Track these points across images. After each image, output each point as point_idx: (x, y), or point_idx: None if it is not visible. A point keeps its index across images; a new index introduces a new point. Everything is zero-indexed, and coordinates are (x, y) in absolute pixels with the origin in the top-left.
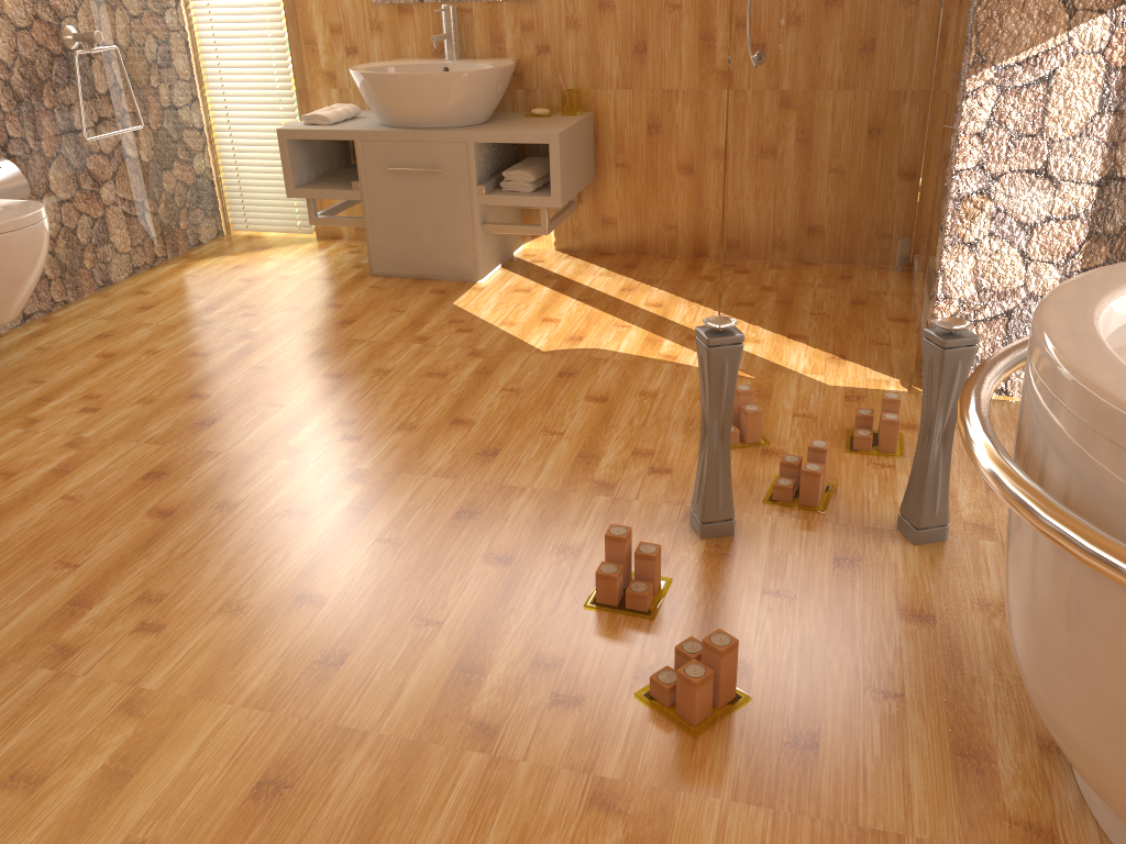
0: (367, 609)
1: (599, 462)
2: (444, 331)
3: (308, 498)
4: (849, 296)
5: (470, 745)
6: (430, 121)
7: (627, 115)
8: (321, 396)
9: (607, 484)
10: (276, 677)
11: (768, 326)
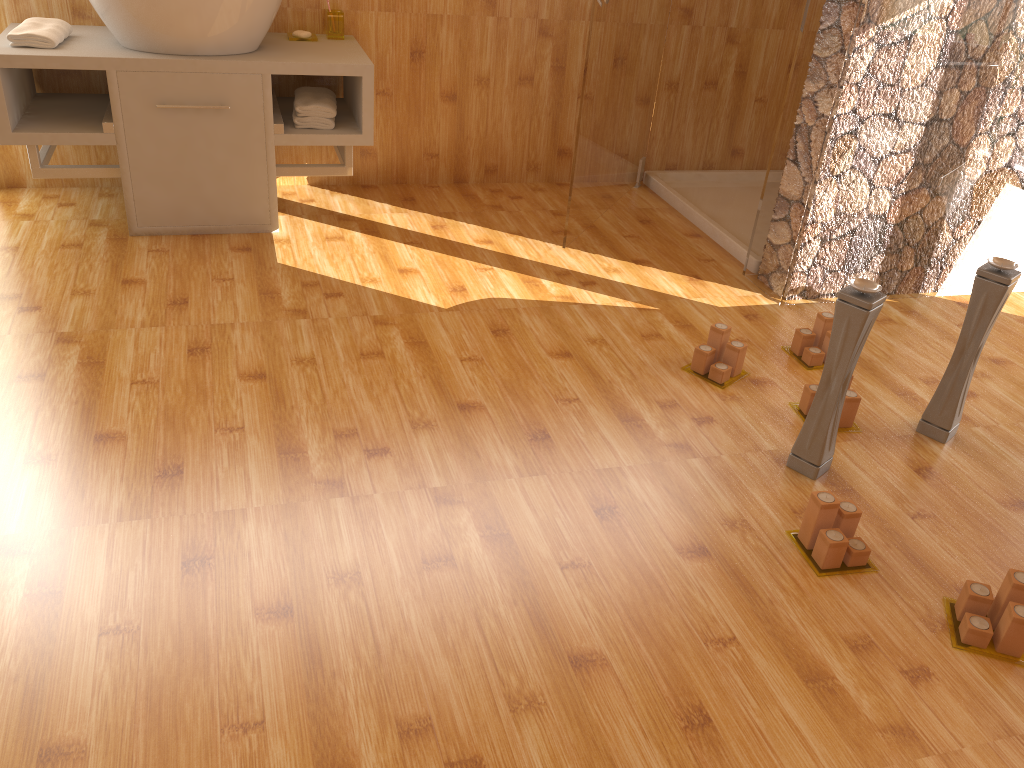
0: (654, 649)
1: (646, 422)
2: (312, 298)
3: (427, 539)
4: (630, 215)
5: (911, 753)
6: (208, 47)
7: (389, 40)
8: (273, 405)
9: (680, 444)
10: (672, 764)
11: (607, 254)
